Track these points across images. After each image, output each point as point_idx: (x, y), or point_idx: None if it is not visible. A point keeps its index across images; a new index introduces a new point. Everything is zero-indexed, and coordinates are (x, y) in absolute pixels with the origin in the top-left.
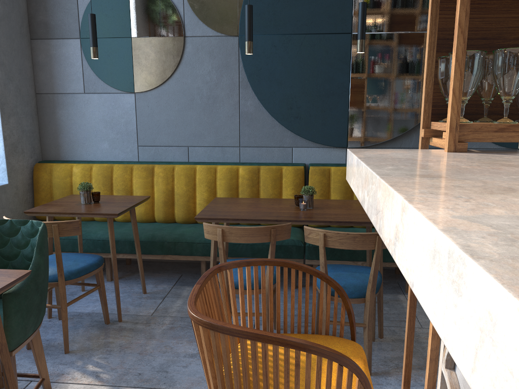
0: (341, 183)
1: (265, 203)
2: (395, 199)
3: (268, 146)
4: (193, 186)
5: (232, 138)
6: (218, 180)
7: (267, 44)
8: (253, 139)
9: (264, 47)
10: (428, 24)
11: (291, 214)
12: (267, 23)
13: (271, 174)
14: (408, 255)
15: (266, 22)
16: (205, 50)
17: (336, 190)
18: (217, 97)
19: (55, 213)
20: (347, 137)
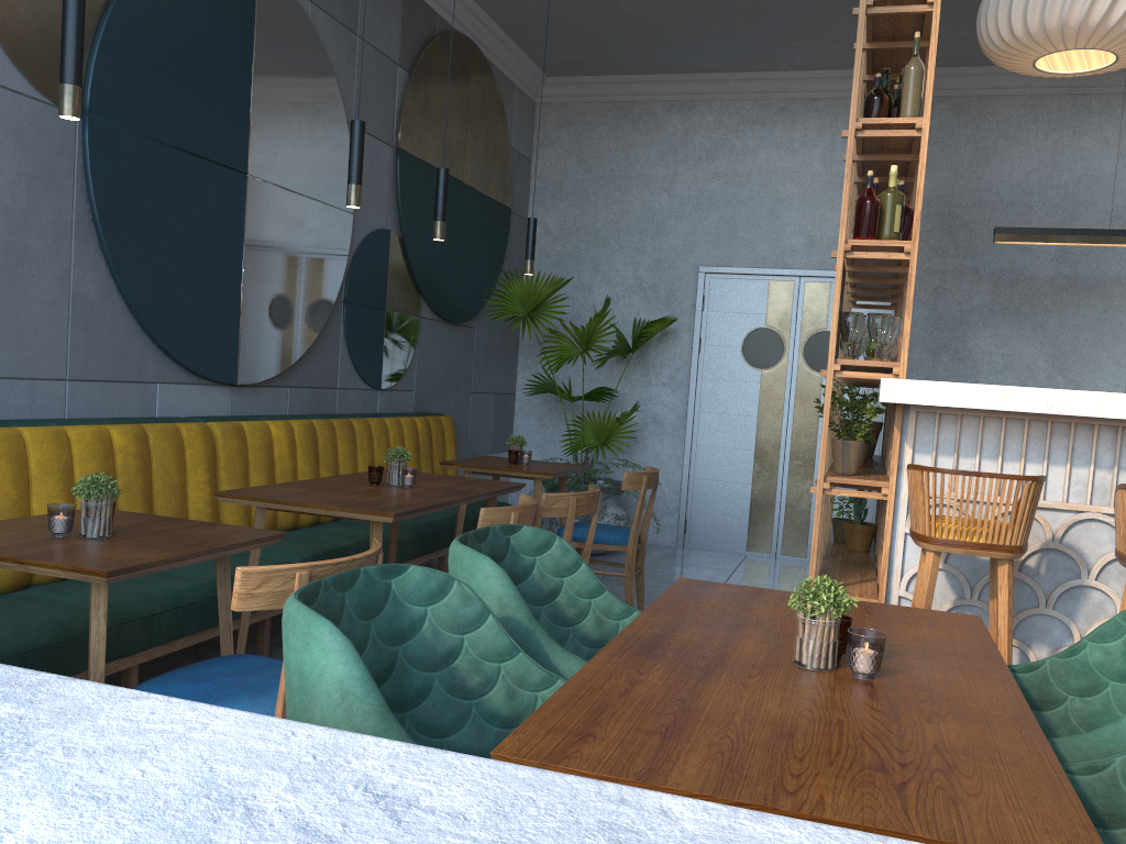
0: (264, 451)
1: (331, 488)
2: (1095, 394)
3: (119, 379)
4: (28, 483)
5: (53, 358)
6: (80, 462)
7: (136, 153)
8: (92, 363)
9: (130, 159)
10: (837, 284)
11: (432, 492)
12: (138, 108)
13: (172, 441)
14: (1122, 409)
15: (136, 105)
16: (6, 125)
17: (259, 465)
18: (27, 251)
19: (178, 559)
20: (237, 365)
